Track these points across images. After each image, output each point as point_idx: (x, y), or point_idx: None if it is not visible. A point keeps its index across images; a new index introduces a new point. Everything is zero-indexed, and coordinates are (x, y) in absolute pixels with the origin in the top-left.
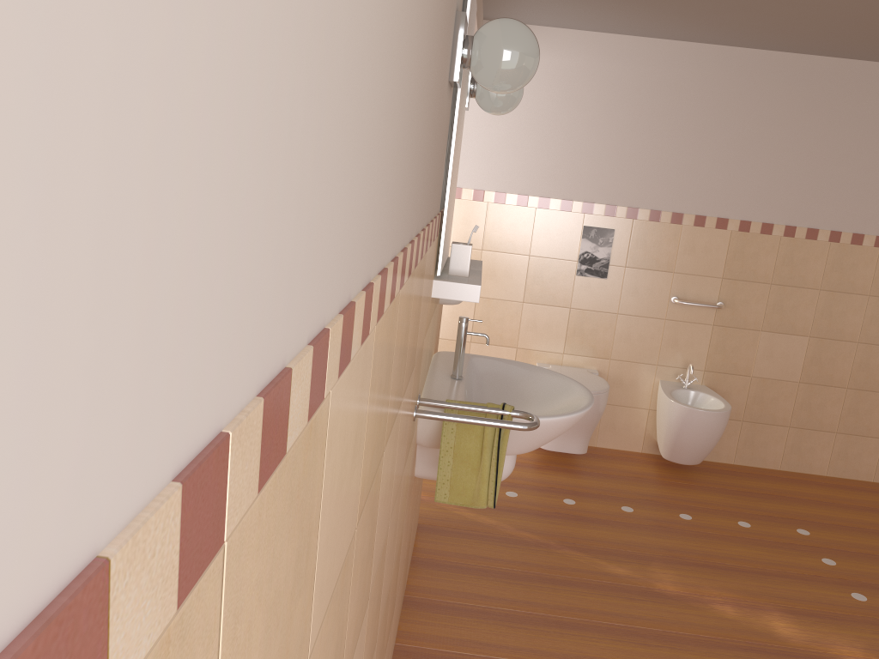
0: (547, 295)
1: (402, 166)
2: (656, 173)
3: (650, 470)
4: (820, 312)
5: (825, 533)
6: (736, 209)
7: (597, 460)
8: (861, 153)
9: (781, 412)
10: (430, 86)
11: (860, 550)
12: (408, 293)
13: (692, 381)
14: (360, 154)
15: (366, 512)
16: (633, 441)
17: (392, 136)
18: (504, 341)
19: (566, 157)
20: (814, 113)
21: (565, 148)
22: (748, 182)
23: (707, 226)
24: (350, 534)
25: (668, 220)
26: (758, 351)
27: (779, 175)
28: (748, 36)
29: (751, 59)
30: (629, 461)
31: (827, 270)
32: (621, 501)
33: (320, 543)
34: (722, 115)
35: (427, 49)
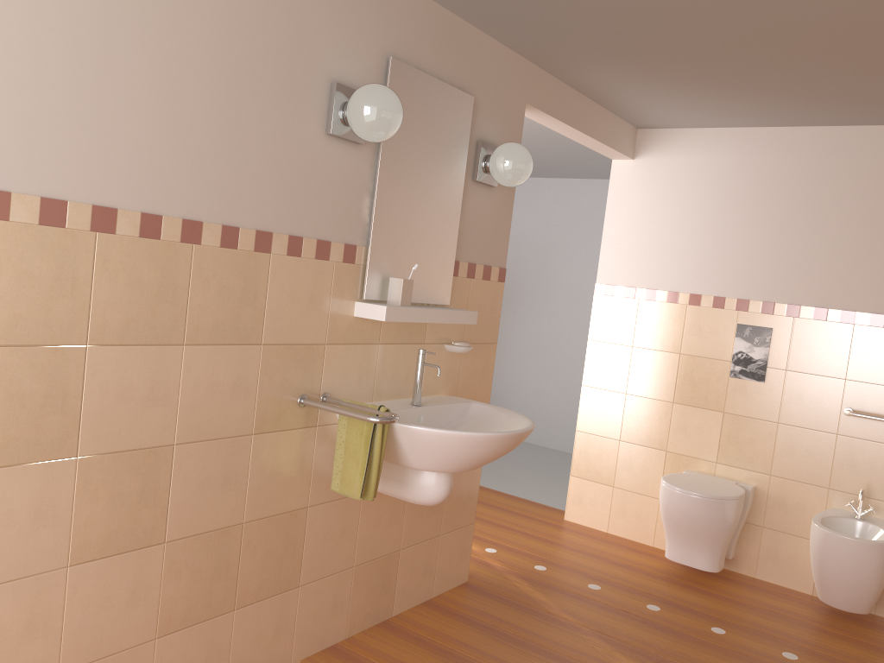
0: (698, 396)
1: (57, 140)
2: (820, 267)
3: (800, 611)
4: None
5: None
6: None
7: (740, 587)
8: None
9: None
10: (187, 114)
11: None
12: (151, 250)
13: (866, 511)
14: None
15: (9, 356)
16: (802, 579)
17: None
18: (653, 443)
19: (718, 253)
20: None
21: (717, 243)
22: None
23: None
24: None
25: (836, 318)
26: None
27: None
28: None
29: None
30: (783, 597)
31: None
32: (720, 623)
33: None
34: None
35: (147, 83)
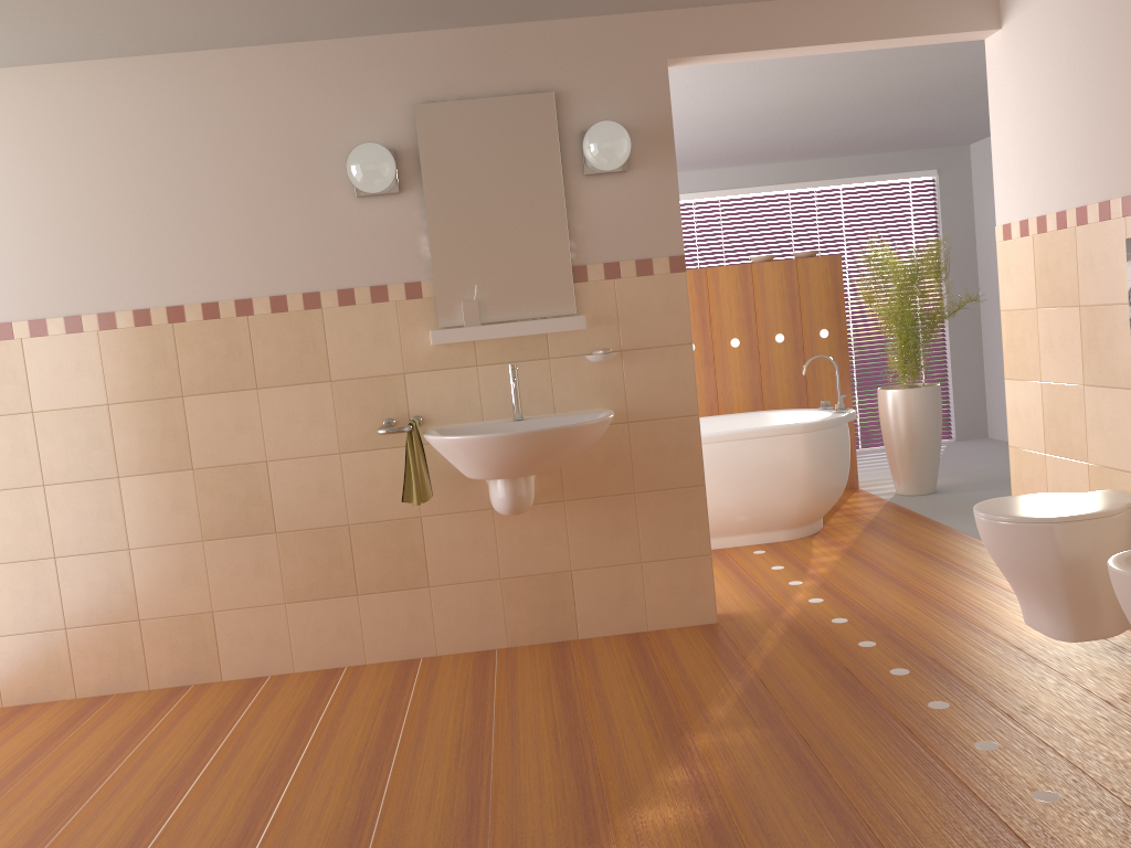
0: (1105, 370)
1: (135, 274)
2: None
3: None
4: None
5: None
6: None
7: (1130, 673)
8: None
9: None
10: (222, 227)
11: None
12: (214, 327)
13: None
14: (36, 280)
15: (135, 407)
16: None
17: (97, 268)
18: (1074, 452)
19: (1094, 131)
20: None
21: (1091, 116)
22: None
23: None
24: (93, 400)
25: None
26: None
27: None
28: None
29: None
30: None
31: None
32: (964, 700)
33: (32, 380)
34: None
35: (186, 218)
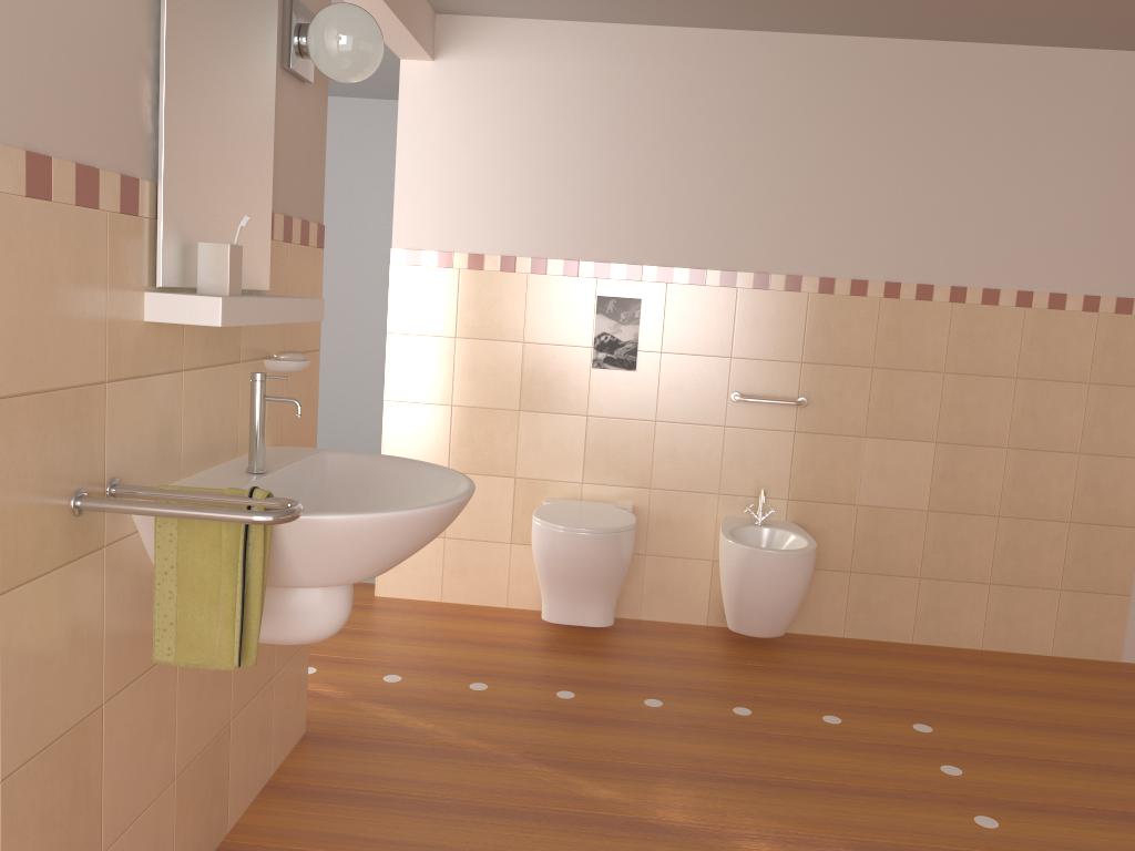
0: (553, 399)
1: None
2: (694, 216)
3: (711, 649)
4: (947, 406)
5: (957, 729)
6: (813, 262)
7: (635, 637)
8: (983, 173)
9: (906, 556)
10: None
11: (1007, 752)
12: None
13: (767, 514)
14: None
15: None
16: (694, 609)
17: None
18: (496, 469)
19: (565, 199)
20: (910, 120)
21: (563, 186)
22: (826, 222)
23: (774, 289)
24: None
25: (717, 281)
26: (863, 467)
27: (870, 210)
28: (794, 7)
29: (814, 49)
30: (684, 637)
31: (952, 344)
32: (649, 692)
33: None
34: (780, 129)
35: None
